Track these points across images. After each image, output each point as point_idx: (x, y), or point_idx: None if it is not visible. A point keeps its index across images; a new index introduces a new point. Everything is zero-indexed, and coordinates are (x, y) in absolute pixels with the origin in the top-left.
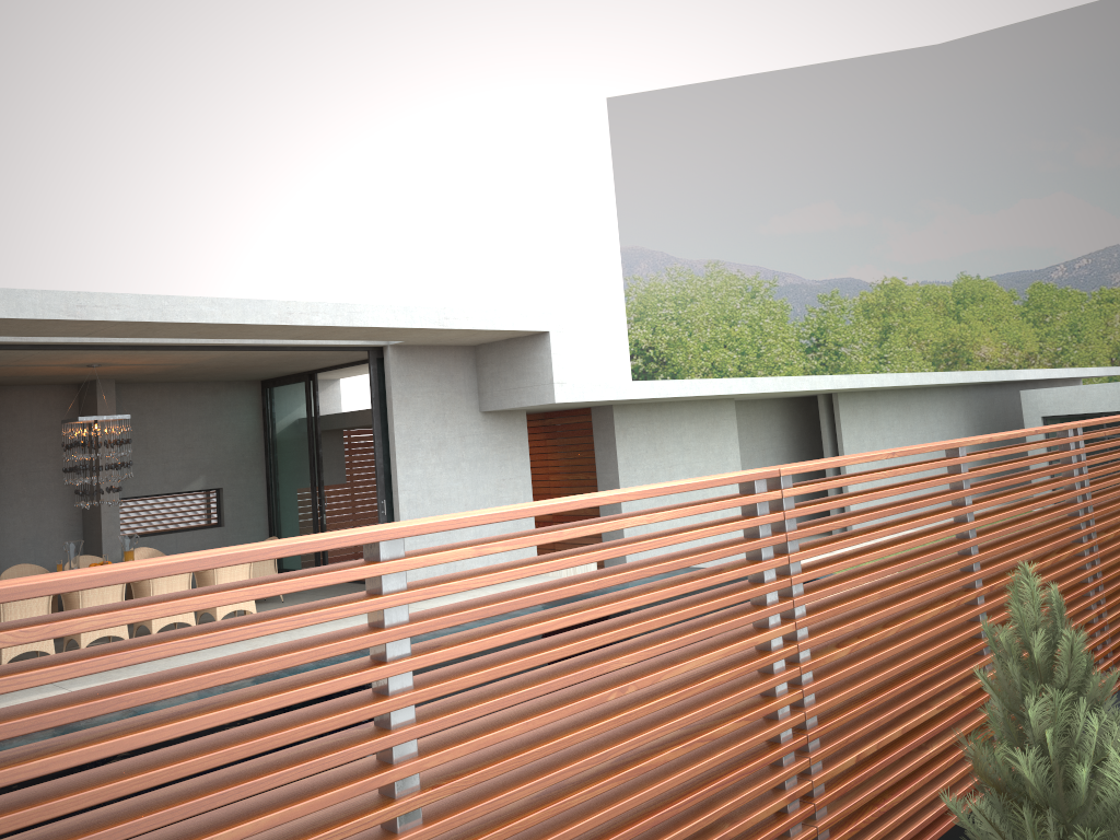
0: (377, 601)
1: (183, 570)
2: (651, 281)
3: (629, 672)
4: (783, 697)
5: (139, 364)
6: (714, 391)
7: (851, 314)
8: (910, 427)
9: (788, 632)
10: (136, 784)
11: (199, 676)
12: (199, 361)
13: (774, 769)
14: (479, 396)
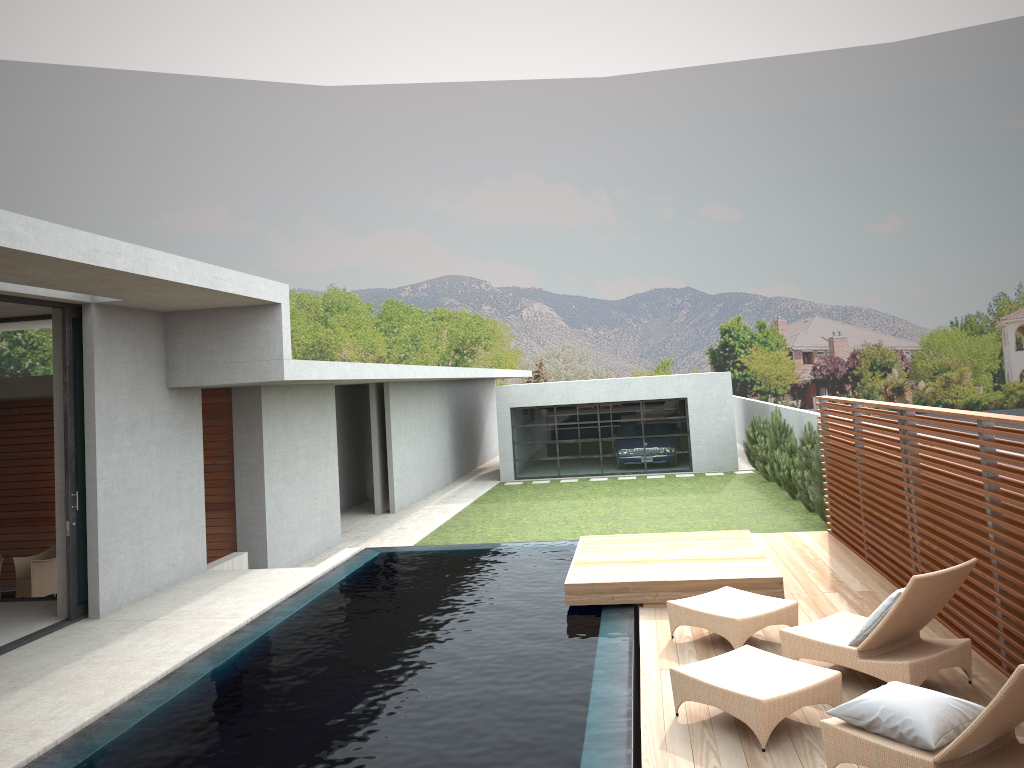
0: None
1: None
2: None
3: None
4: None
5: None
6: (369, 375)
7: None
8: (423, 414)
9: None
10: None
11: None
12: None
13: None
14: (168, 370)
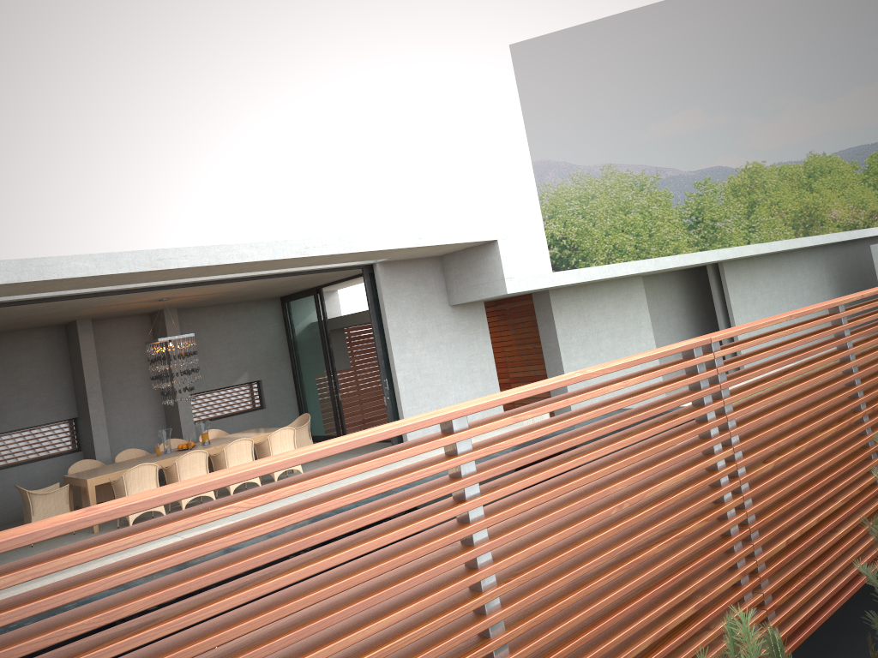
0: (456, 459)
1: (338, 451)
2: (558, 186)
3: (621, 493)
4: (730, 502)
5: (195, 295)
6: (627, 271)
7: (722, 195)
8: (783, 282)
9: (728, 455)
10: (329, 592)
11: (356, 519)
12: (238, 288)
13: (728, 554)
14: (448, 294)
